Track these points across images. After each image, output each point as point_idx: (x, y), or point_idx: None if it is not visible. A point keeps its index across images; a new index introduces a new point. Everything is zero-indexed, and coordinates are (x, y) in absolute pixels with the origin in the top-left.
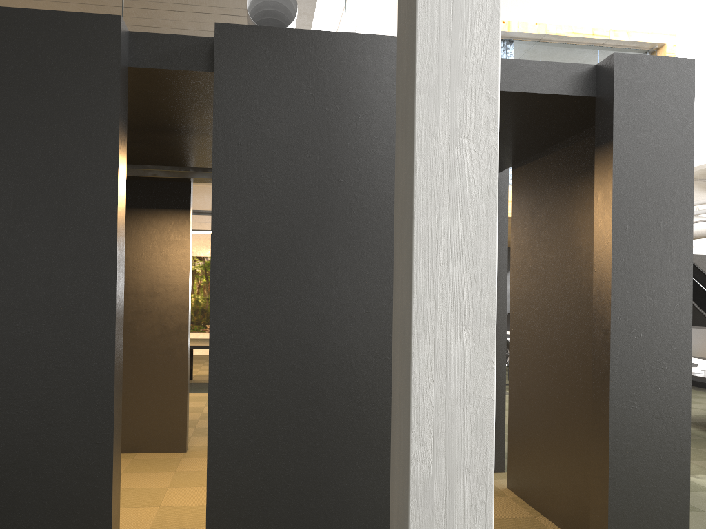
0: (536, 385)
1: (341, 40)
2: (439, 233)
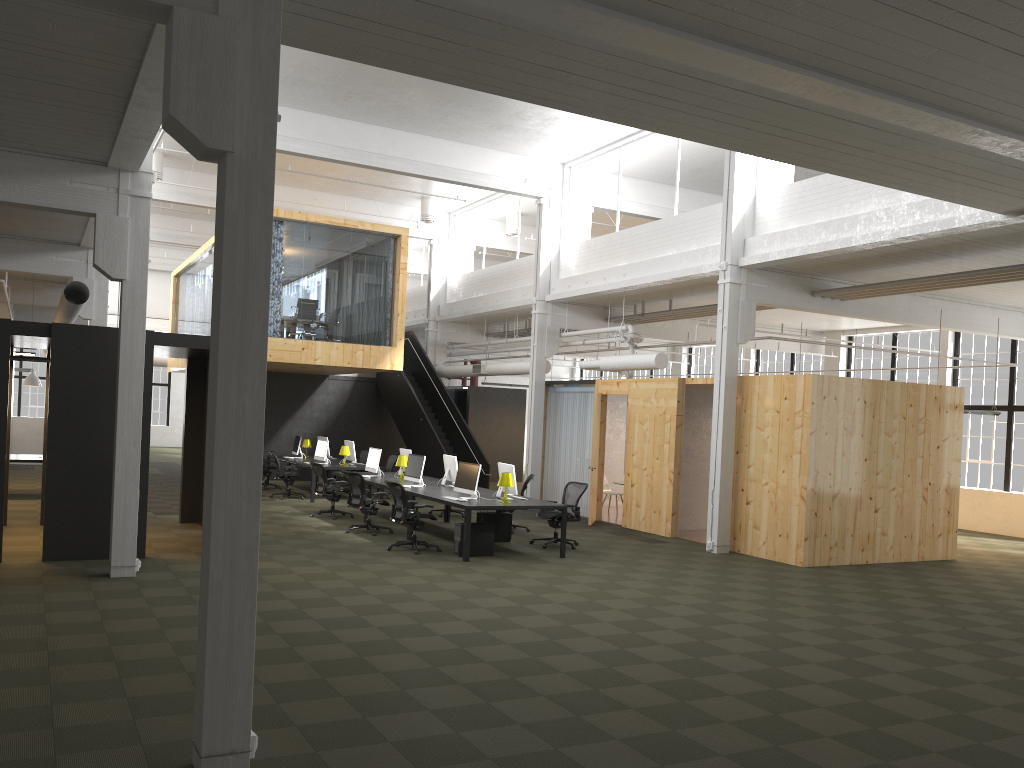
0: None
1: (107, 330)
2: (125, 419)
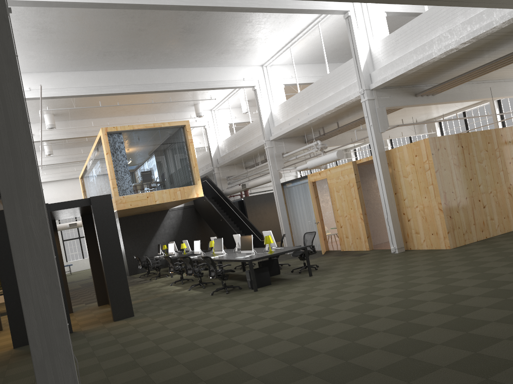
0: None
1: None
2: None
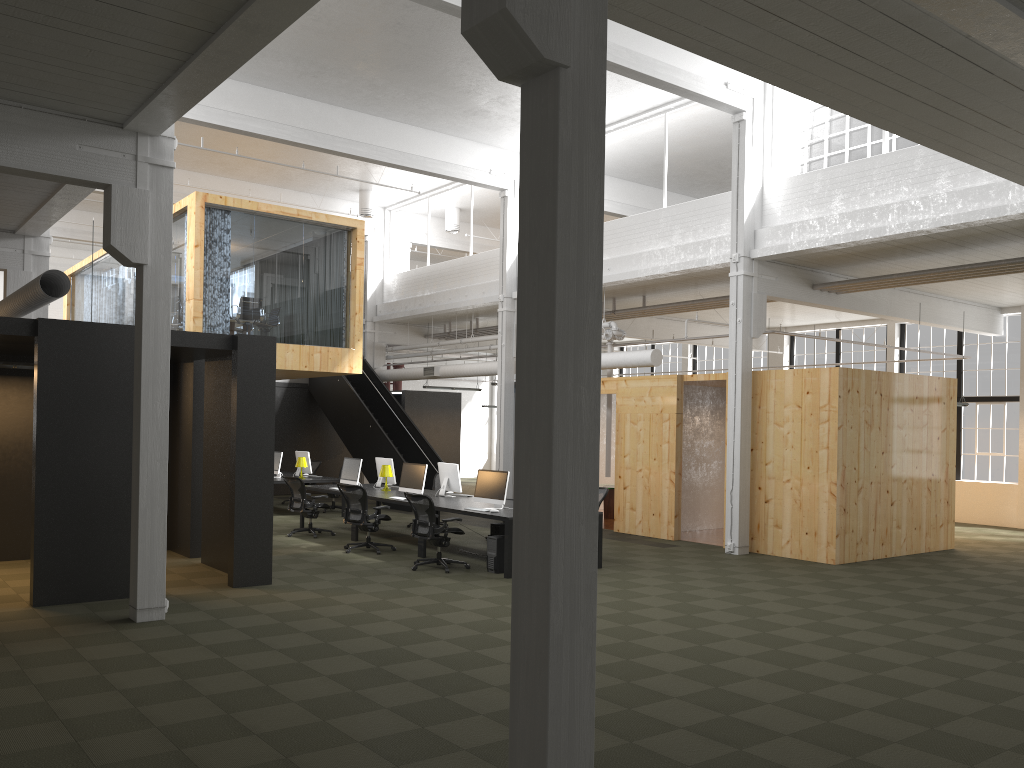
0: (215, 495)
1: (103, 326)
2: (149, 431)
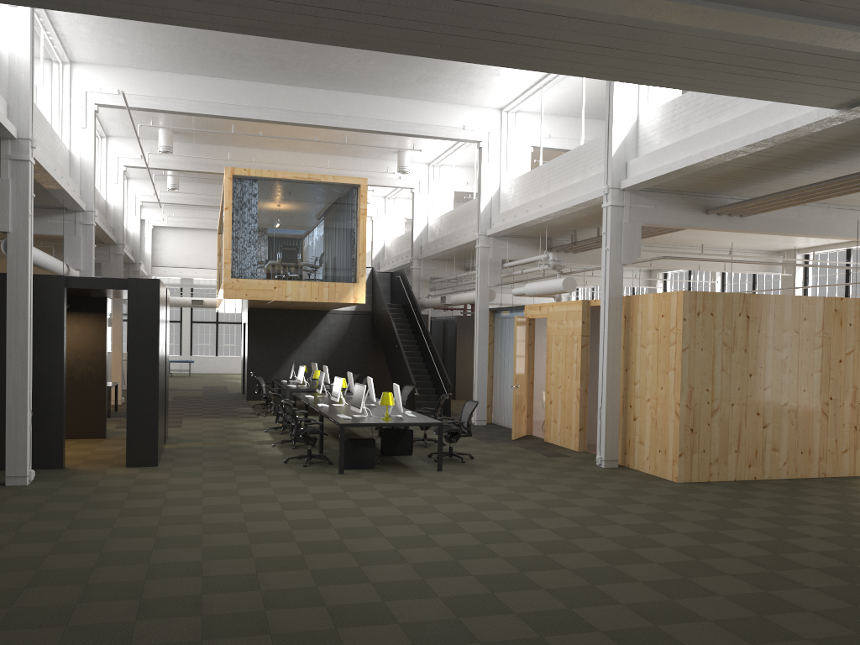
0: None
1: None
2: (13, 351)
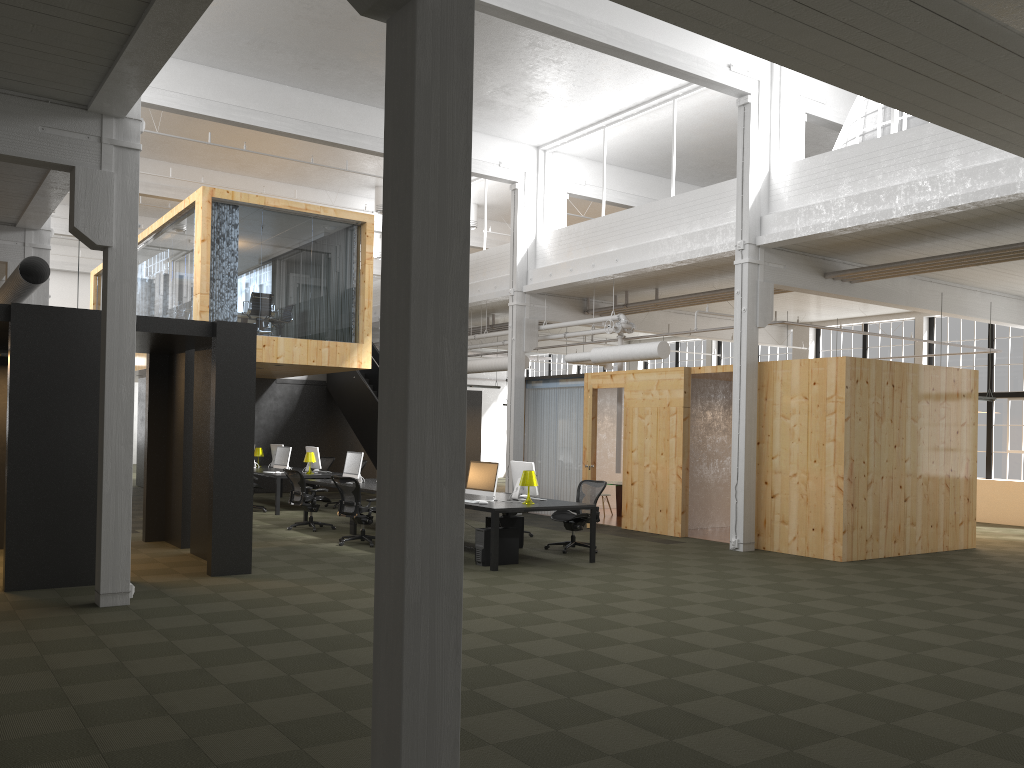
0: (202, 484)
1: (78, 312)
2: (113, 414)
